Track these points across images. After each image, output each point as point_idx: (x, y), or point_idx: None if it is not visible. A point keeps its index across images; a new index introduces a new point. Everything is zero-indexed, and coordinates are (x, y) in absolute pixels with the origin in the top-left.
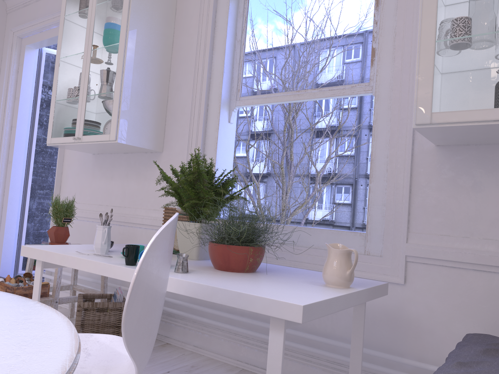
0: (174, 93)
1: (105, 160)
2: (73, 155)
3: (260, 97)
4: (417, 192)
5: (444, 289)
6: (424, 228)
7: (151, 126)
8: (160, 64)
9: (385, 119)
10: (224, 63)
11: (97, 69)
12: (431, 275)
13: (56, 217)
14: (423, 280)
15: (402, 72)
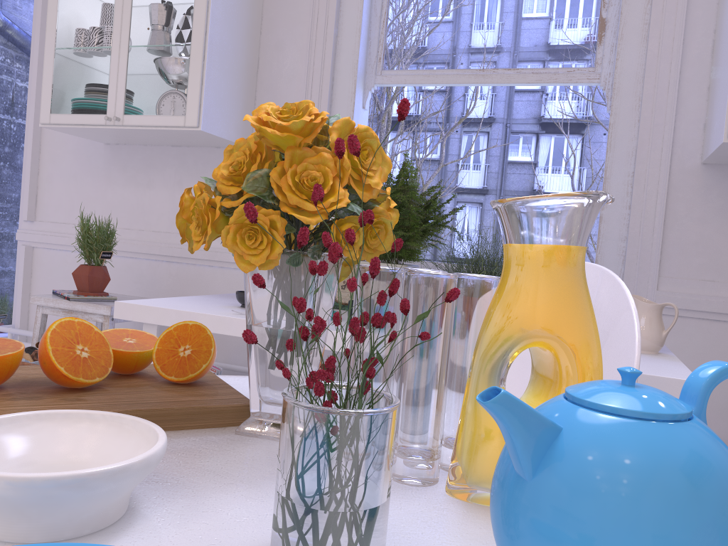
0: (270, 54)
1: (133, 155)
2: (62, 144)
3: (418, 73)
4: (673, 224)
5: (703, 347)
6: (680, 271)
7: (240, 106)
8: (250, 3)
9: (628, 123)
10: (362, 14)
11: (150, 2)
12: (686, 331)
13: (88, 251)
14: (675, 337)
15: (659, 60)
